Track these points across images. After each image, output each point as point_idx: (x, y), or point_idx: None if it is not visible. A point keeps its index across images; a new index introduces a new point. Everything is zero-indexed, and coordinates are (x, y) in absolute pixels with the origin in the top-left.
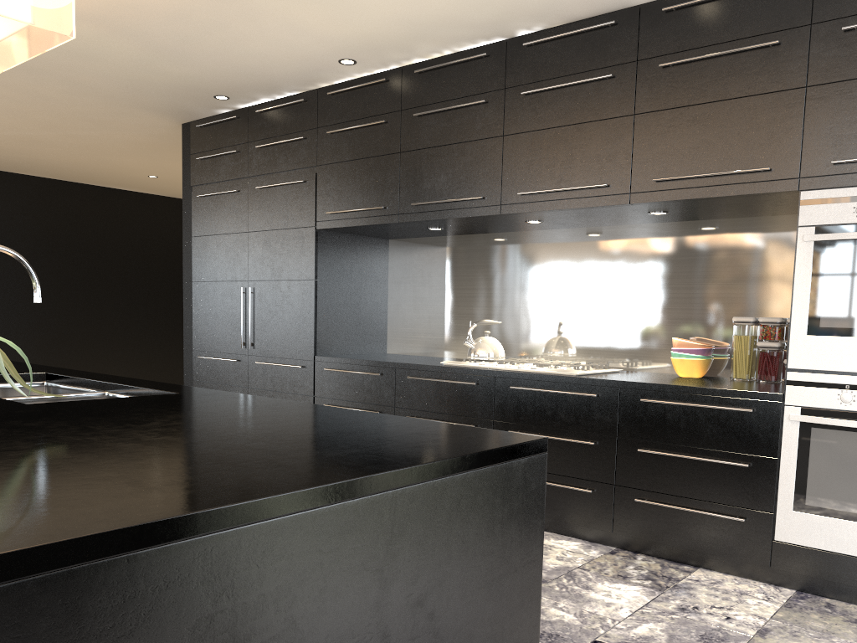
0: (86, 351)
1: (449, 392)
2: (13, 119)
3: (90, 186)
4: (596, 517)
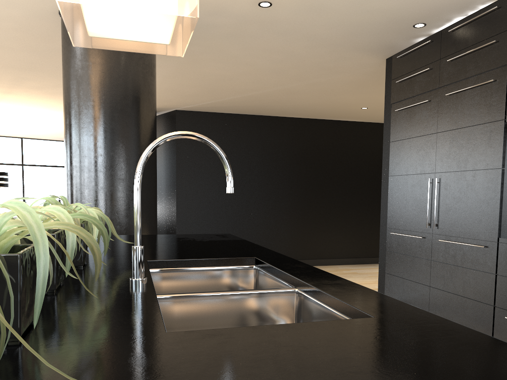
0: (319, 224)
1: None
2: (278, 77)
3: (326, 120)
4: None
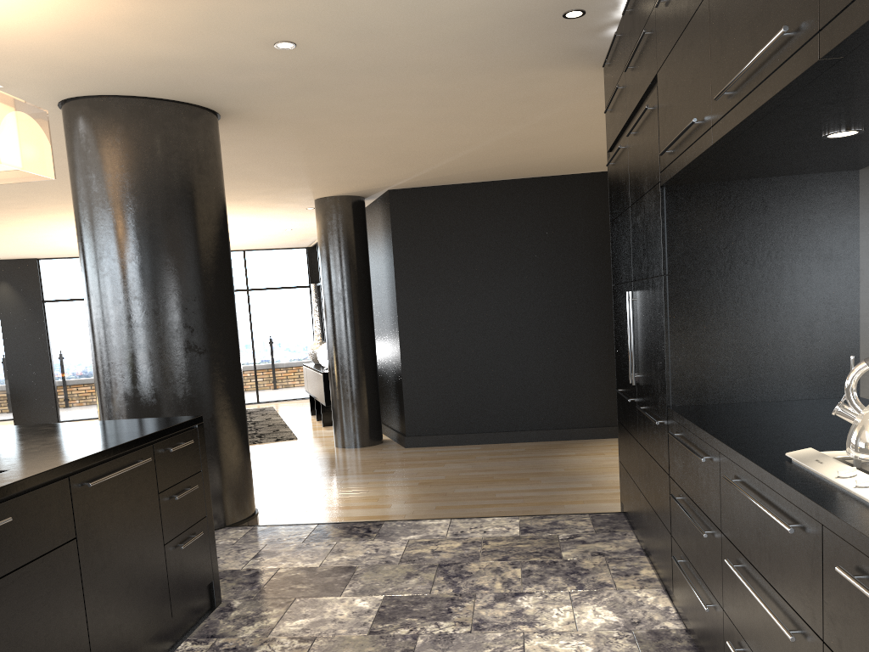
0: None
1: (769, 532)
2: (467, 124)
3: None
4: None
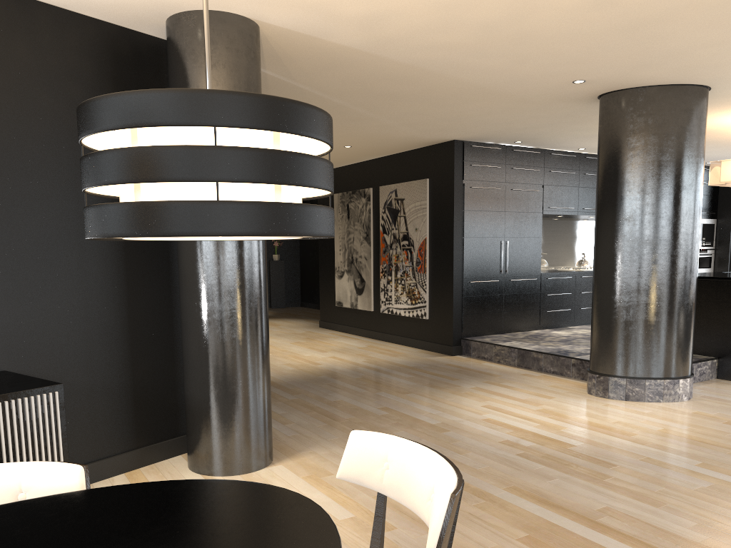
0: None
1: None
2: (429, 119)
3: None
4: None
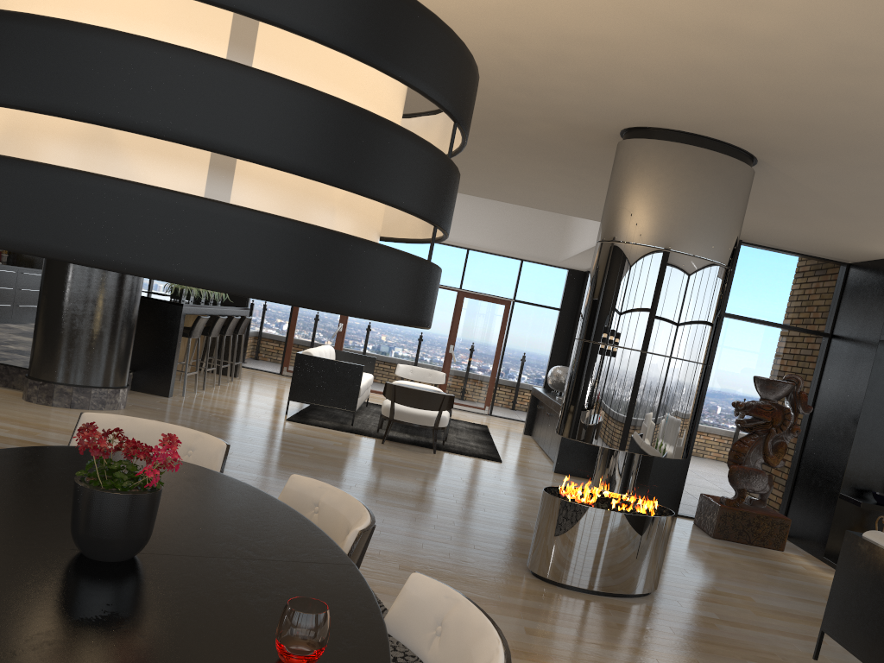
0: None
1: None
2: None
3: None
4: (9, 314)
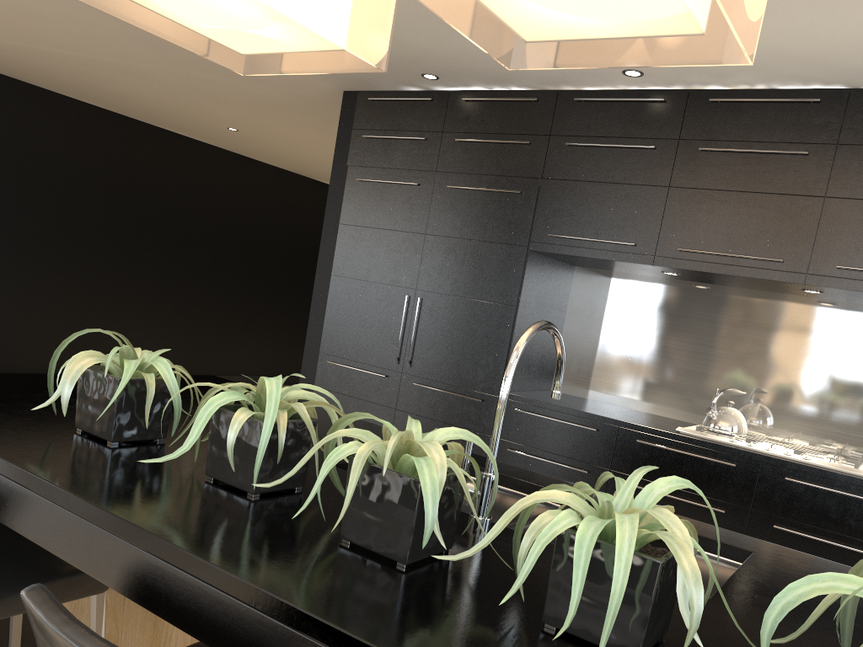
0: (117, 311)
1: (693, 467)
2: (142, 48)
3: (147, 125)
4: None
